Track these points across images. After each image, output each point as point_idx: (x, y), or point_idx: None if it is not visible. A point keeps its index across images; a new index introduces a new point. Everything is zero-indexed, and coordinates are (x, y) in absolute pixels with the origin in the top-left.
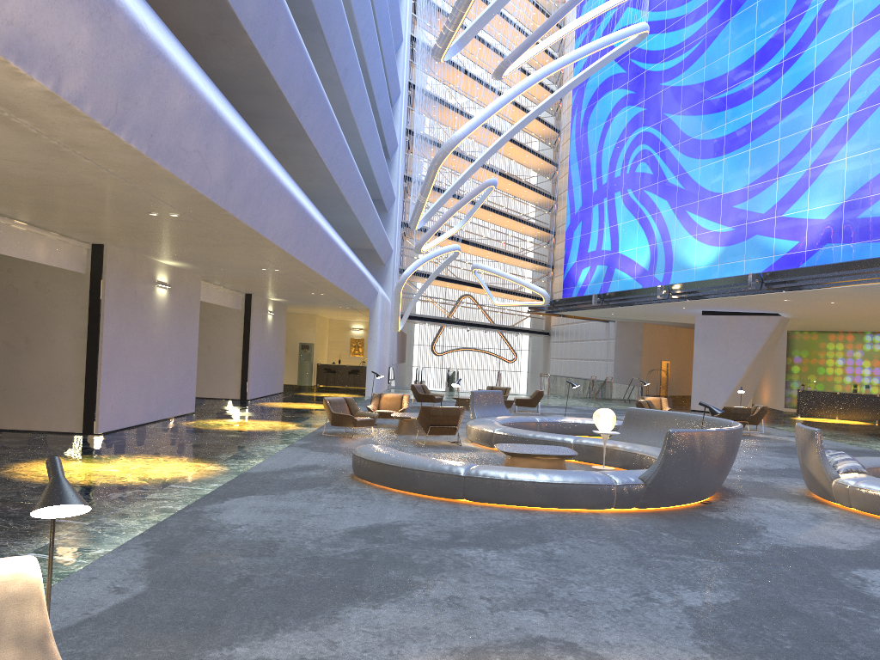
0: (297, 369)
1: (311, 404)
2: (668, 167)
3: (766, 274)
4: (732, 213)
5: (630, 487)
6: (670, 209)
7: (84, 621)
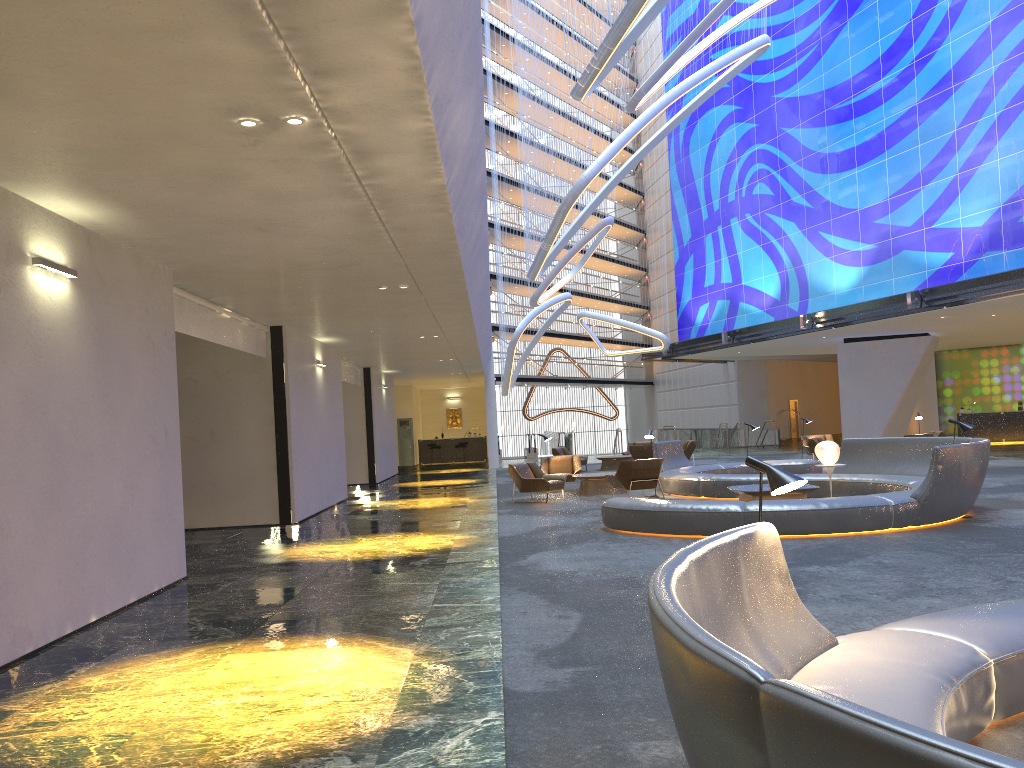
0: (397, 448)
1: (448, 480)
2: (791, 185)
3: (925, 291)
4: (873, 229)
5: (905, 506)
6: (799, 231)
7: (575, 635)
